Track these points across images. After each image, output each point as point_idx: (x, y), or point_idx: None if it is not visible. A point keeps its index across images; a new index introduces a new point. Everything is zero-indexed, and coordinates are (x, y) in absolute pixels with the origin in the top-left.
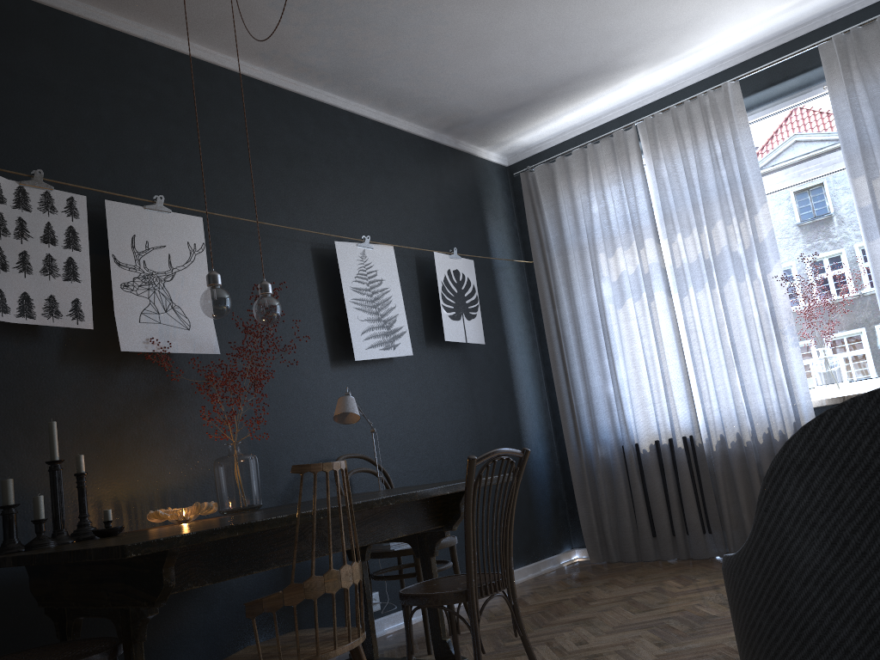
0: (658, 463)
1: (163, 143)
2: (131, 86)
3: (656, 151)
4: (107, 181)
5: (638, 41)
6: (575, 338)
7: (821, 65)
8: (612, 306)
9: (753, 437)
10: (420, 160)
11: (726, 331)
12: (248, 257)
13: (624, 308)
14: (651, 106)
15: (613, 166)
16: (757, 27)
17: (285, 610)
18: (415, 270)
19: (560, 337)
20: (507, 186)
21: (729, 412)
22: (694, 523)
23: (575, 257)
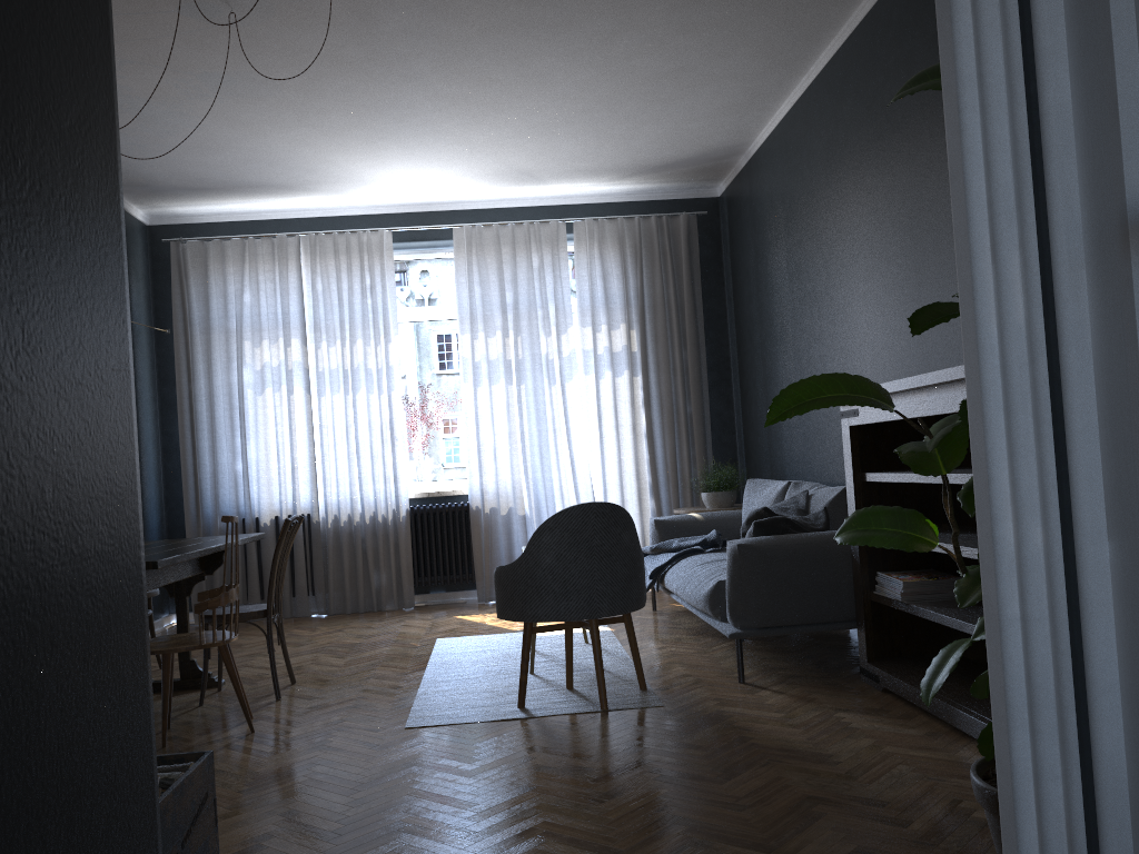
0: (276, 536)
1: None
2: None
3: (315, 266)
4: None
5: (330, 180)
6: (209, 415)
7: (450, 239)
8: (251, 391)
9: (361, 518)
10: None
11: (352, 431)
12: None
13: (263, 396)
14: (311, 220)
15: (271, 265)
16: (414, 196)
17: None
18: None
19: (193, 411)
20: (146, 246)
21: (345, 497)
22: (303, 587)
23: (221, 339)
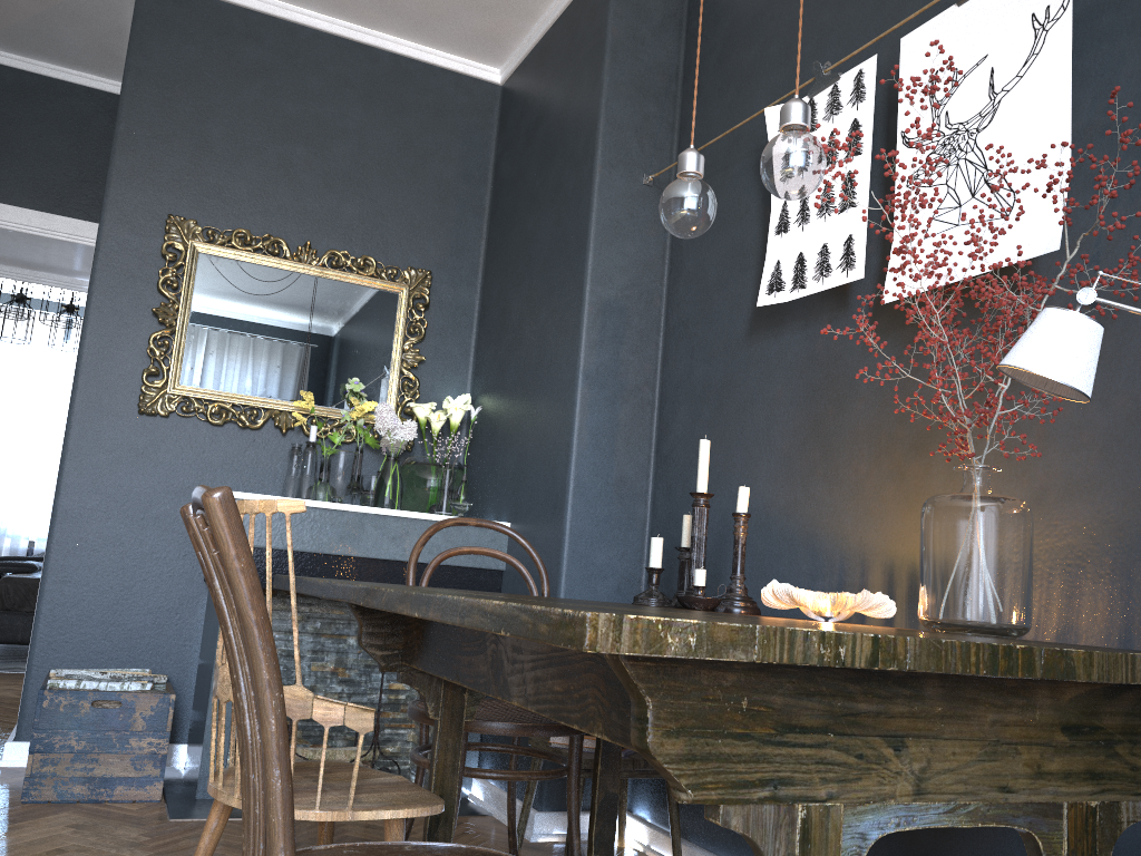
0: None
1: None
2: None
3: None
4: None
5: None
6: None
7: None
8: None
9: None
10: None
11: None
12: None
13: None
14: None
15: None
16: None
17: None
18: None
19: None
20: None
21: None
22: None
23: None
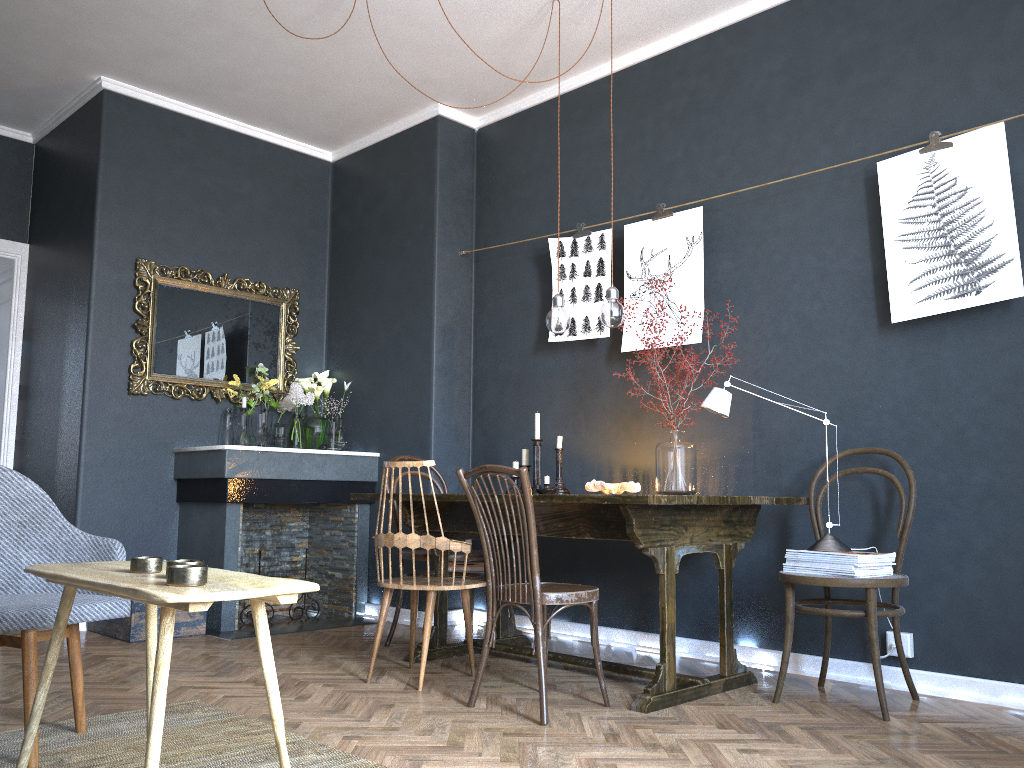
0: None
1: (694, 139)
2: (670, 100)
3: None
4: (646, 202)
5: None
6: None
7: None
8: None
9: None
10: None
11: None
12: (773, 223)
13: None
14: None
15: None
16: None
17: (778, 609)
18: None
19: None
20: None
21: None
22: None
23: None
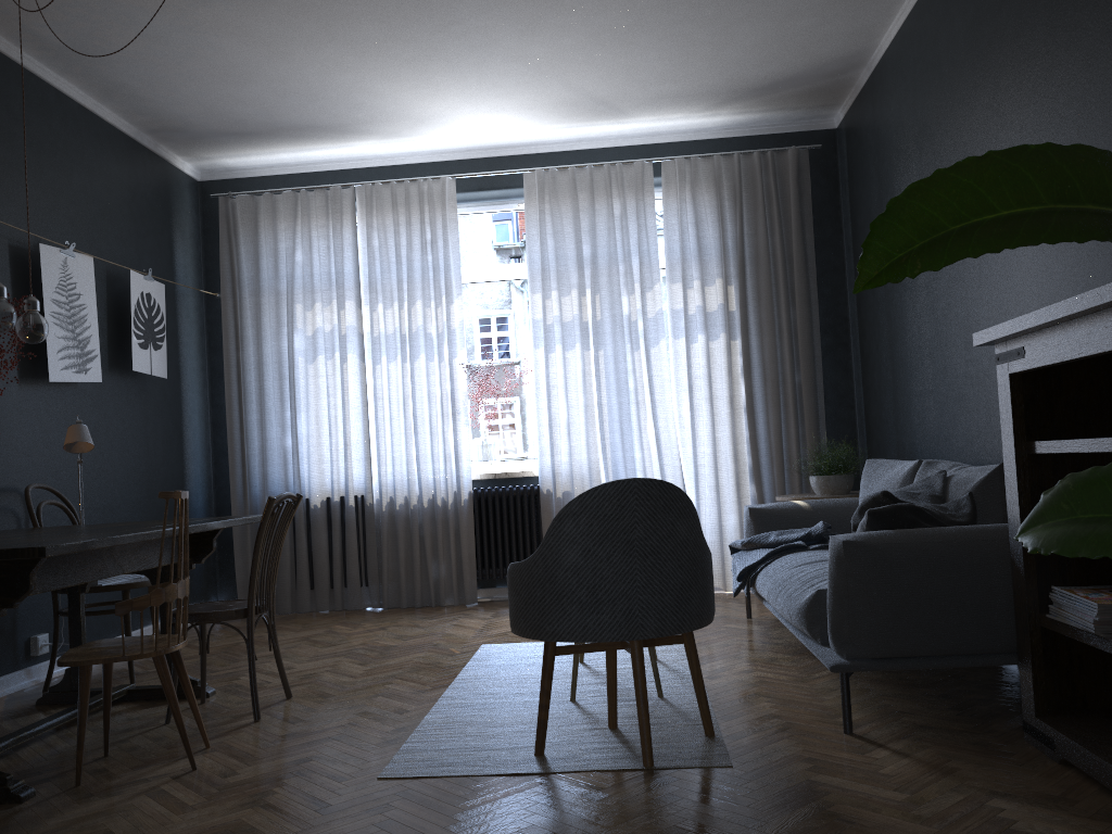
0: (327, 519)
1: None
2: None
3: (371, 219)
4: None
5: (381, 118)
6: (258, 385)
7: (522, 187)
8: (302, 359)
9: (419, 501)
10: (120, 159)
11: (410, 403)
12: None
13: (315, 364)
14: (369, 170)
15: (325, 220)
16: (479, 137)
17: None
18: (105, 285)
19: (241, 381)
20: (197, 203)
21: (401, 477)
22: (355, 577)
23: (270, 302)
